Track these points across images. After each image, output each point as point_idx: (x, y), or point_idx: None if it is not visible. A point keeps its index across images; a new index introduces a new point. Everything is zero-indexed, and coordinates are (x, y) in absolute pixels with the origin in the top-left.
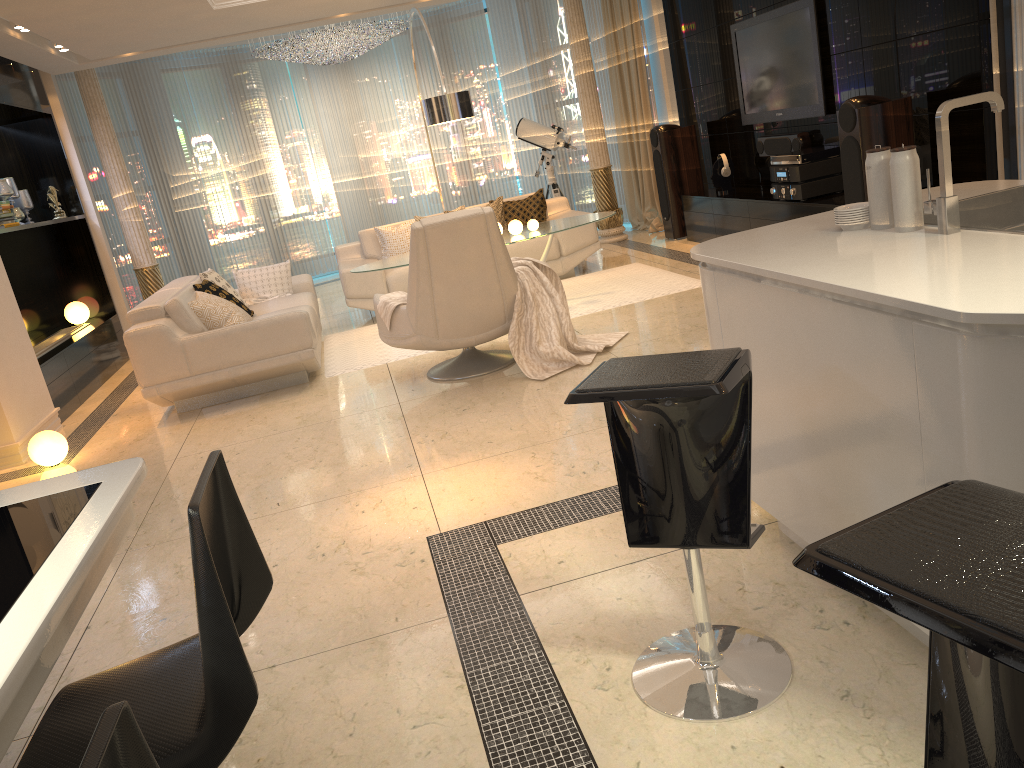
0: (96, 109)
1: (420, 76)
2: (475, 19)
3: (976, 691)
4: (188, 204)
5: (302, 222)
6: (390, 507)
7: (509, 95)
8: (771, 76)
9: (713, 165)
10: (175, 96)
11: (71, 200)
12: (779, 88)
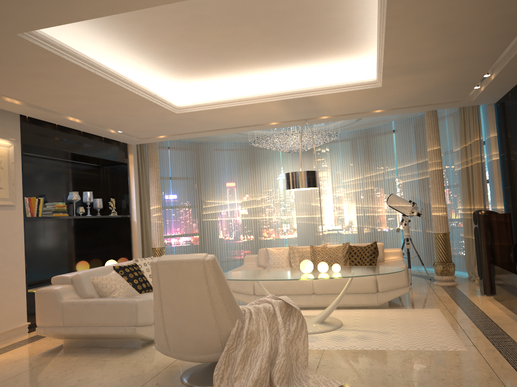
0: (152, 163)
1: (352, 164)
2: (387, 134)
3: None
4: (210, 217)
5: (272, 235)
6: None
7: (402, 179)
8: None
9: (513, 245)
10: (217, 162)
11: (125, 207)
12: None
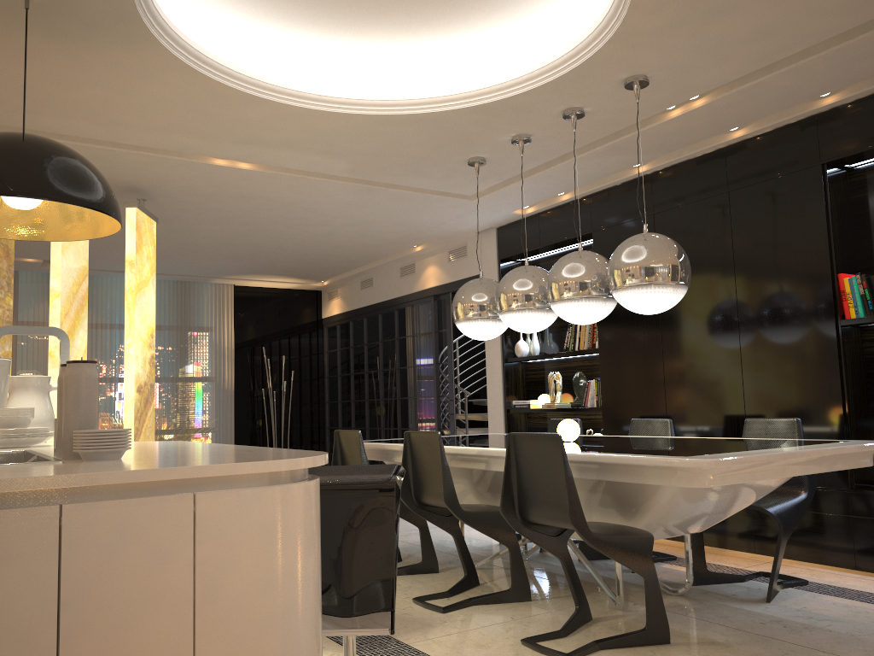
0: None
1: None
2: None
3: None
4: None
5: None
6: None
7: None
8: None
9: None
10: None
11: None
12: None
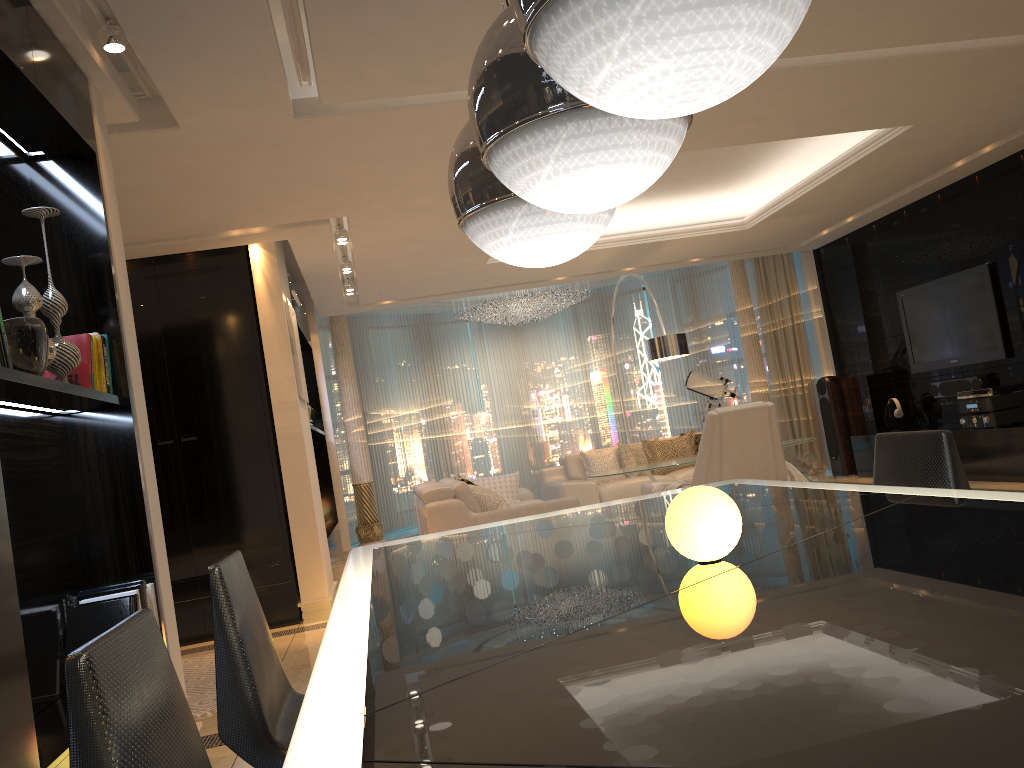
0: (343, 347)
1: (582, 340)
2: (634, 295)
3: None
4: (378, 439)
5: (469, 462)
6: None
7: None
8: (943, 330)
9: (885, 407)
10: (378, 348)
11: (316, 419)
12: (952, 339)
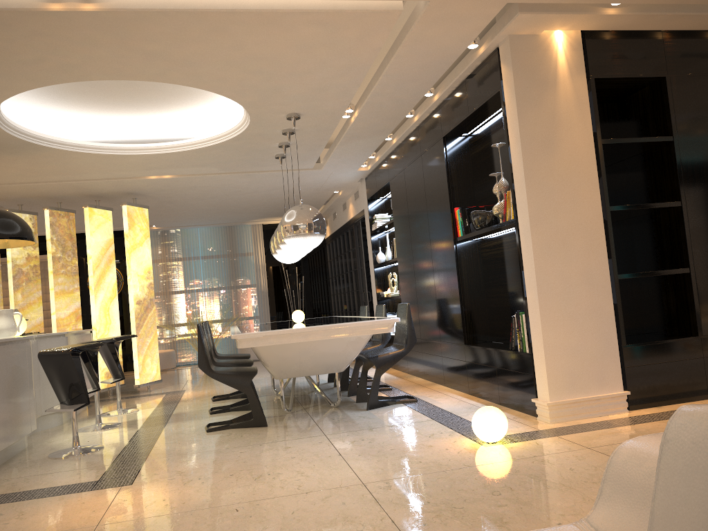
0: None
1: None
2: None
3: (96, 365)
4: None
5: None
6: (142, 501)
7: None
8: None
9: None
10: None
11: None
12: None
